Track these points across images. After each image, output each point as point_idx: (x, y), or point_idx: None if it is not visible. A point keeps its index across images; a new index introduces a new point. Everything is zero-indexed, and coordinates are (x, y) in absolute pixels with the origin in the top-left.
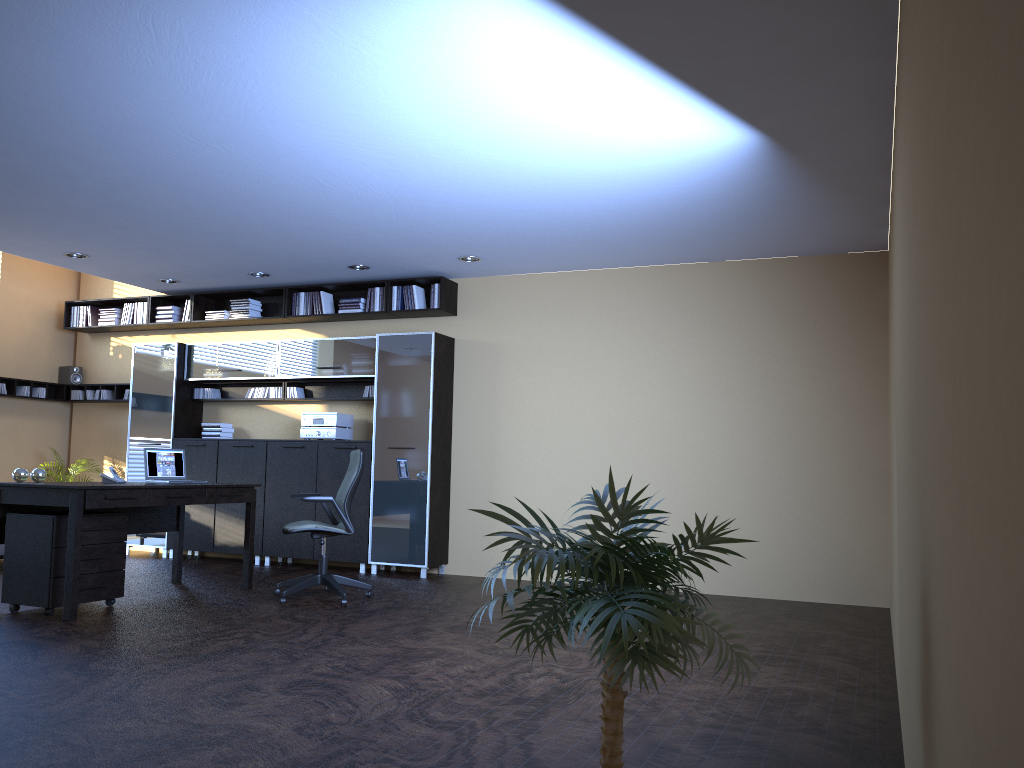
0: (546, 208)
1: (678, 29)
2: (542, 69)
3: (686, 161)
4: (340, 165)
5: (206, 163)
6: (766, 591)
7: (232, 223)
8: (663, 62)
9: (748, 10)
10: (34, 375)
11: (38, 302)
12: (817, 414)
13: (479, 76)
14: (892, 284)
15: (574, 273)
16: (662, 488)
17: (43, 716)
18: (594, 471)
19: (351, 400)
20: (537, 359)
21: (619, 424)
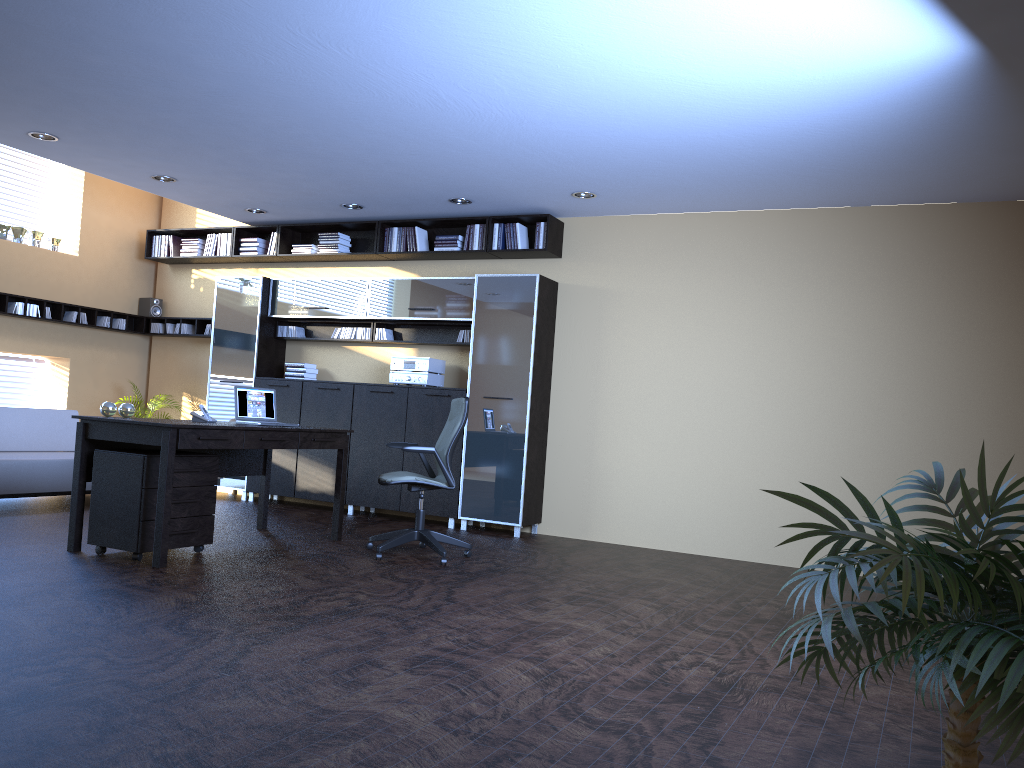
0: (688, 136)
1: None
2: None
3: (873, 79)
4: (468, 76)
5: (319, 71)
6: None
7: (334, 145)
8: None
9: None
10: (114, 306)
11: (119, 230)
12: (968, 381)
13: None
14: None
15: (695, 215)
16: (783, 454)
17: (148, 687)
18: (707, 432)
19: (443, 345)
20: (649, 308)
21: (738, 383)
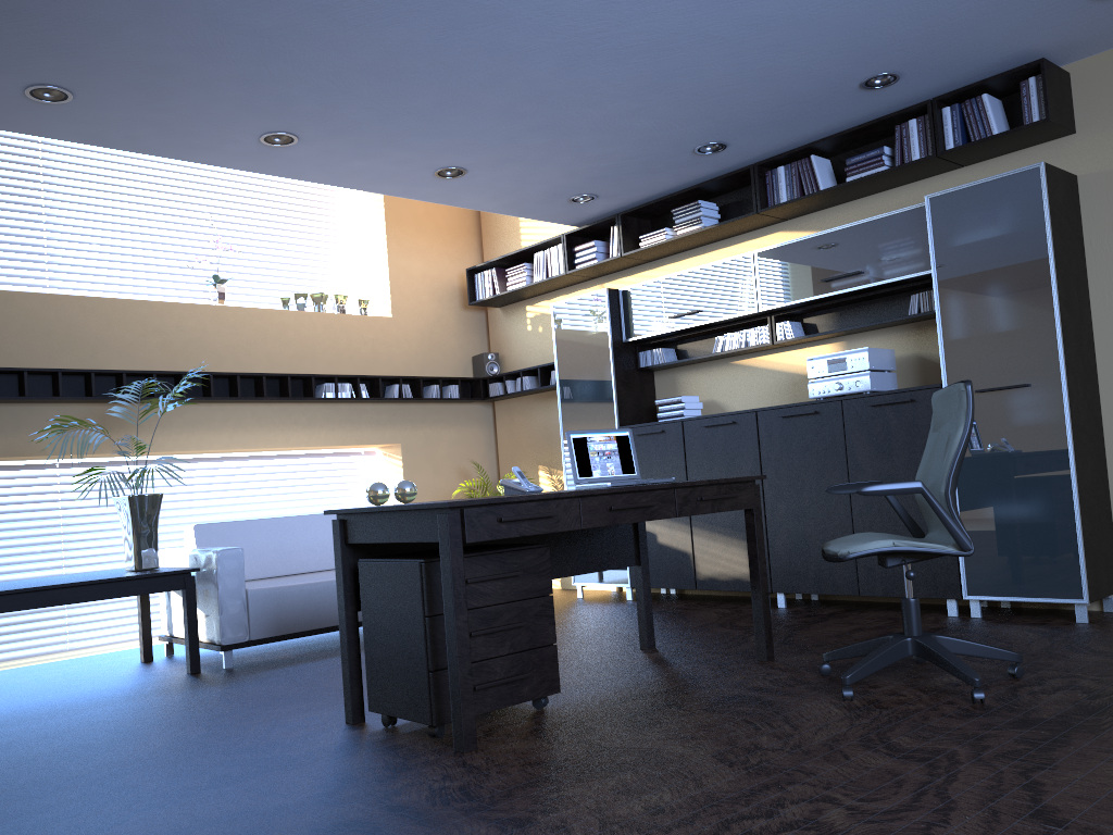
0: None
1: None
2: None
3: None
4: None
5: None
6: None
7: (657, 11)
8: None
9: None
10: (443, 371)
11: (436, 276)
12: None
13: None
14: None
15: None
16: None
17: None
18: None
19: (886, 326)
20: None
21: None
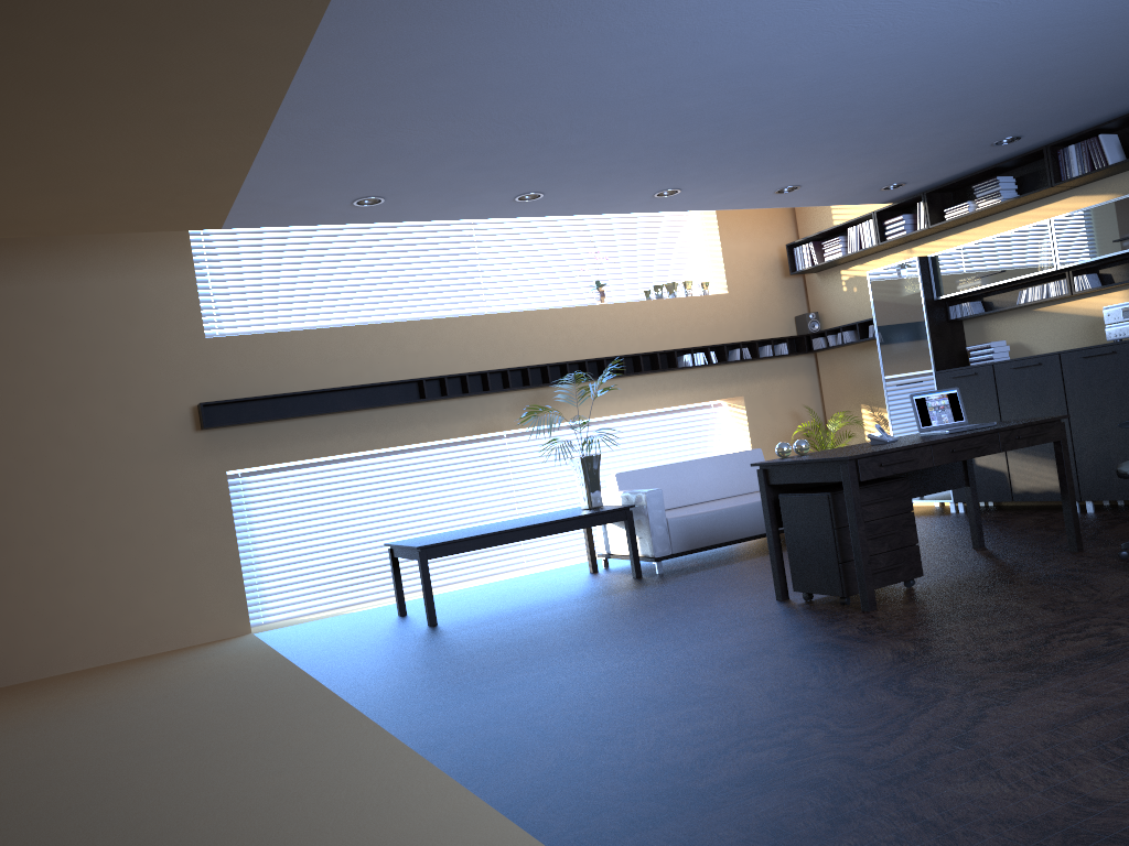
0: None
1: None
2: None
3: None
4: None
5: (920, 10)
6: None
7: (963, 83)
8: None
9: None
10: (772, 332)
11: (759, 253)
12: None
13: None
14: None
15: None
16: None
17: (874, 765)
18: None
19: None
20: None
21: None
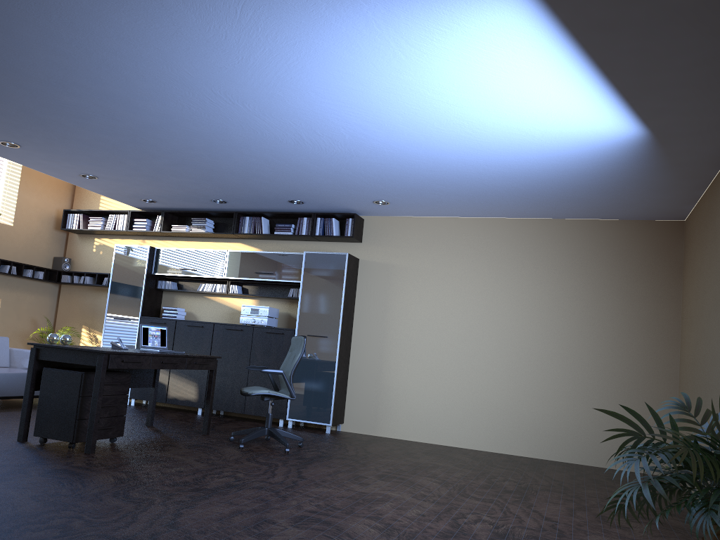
0: (458, 171)
1: (635, 48)
2: (517, 68)
3: (581, 145)
4: (324, 126)
5: (224, 116)
6: (583, 459)
7: (219, 162)
8: (609, 71)
9: (695, 38)
10: (35, 262)
11: (43, 208)
12: (627, 333)
13: (467, 69)
14: (719, 246)
15: (452, 219)
16: (509, 379)
17: (123, 538)
18: (459, 363)
19: (278, 298)
20: (420, 278)
21: (479, 330)
